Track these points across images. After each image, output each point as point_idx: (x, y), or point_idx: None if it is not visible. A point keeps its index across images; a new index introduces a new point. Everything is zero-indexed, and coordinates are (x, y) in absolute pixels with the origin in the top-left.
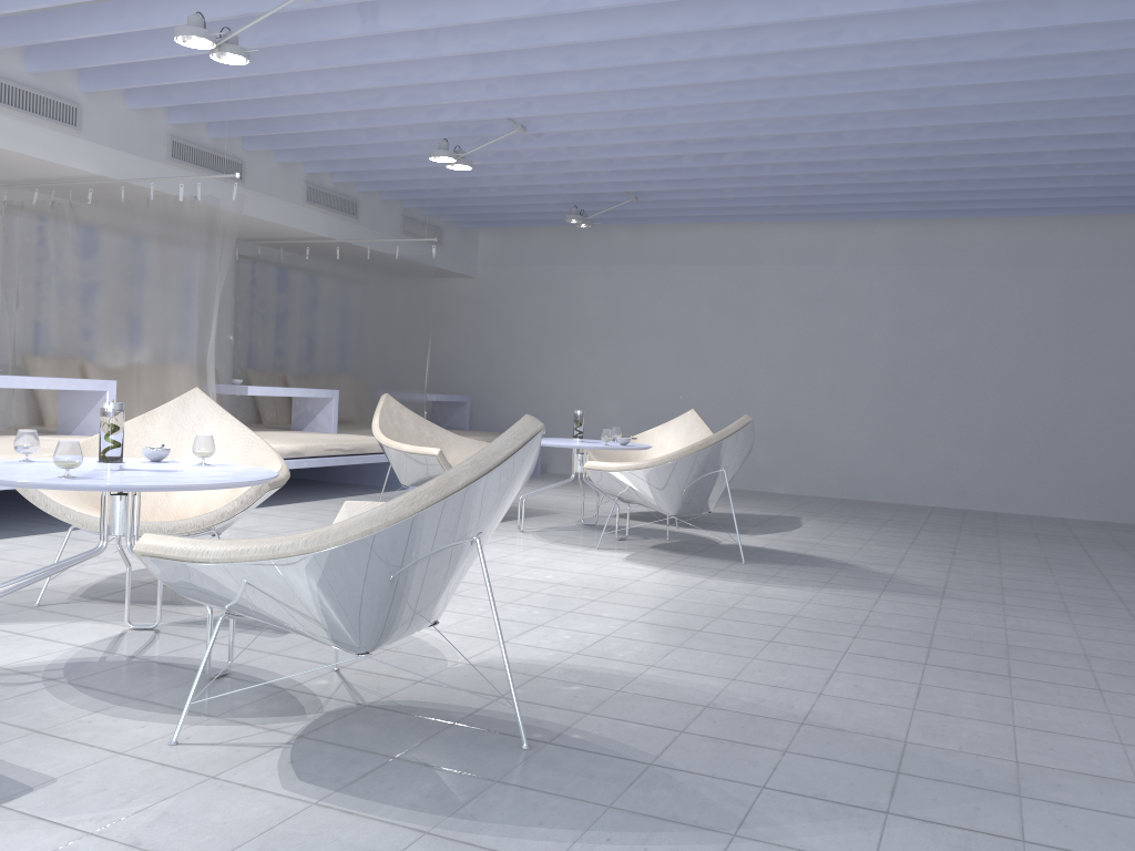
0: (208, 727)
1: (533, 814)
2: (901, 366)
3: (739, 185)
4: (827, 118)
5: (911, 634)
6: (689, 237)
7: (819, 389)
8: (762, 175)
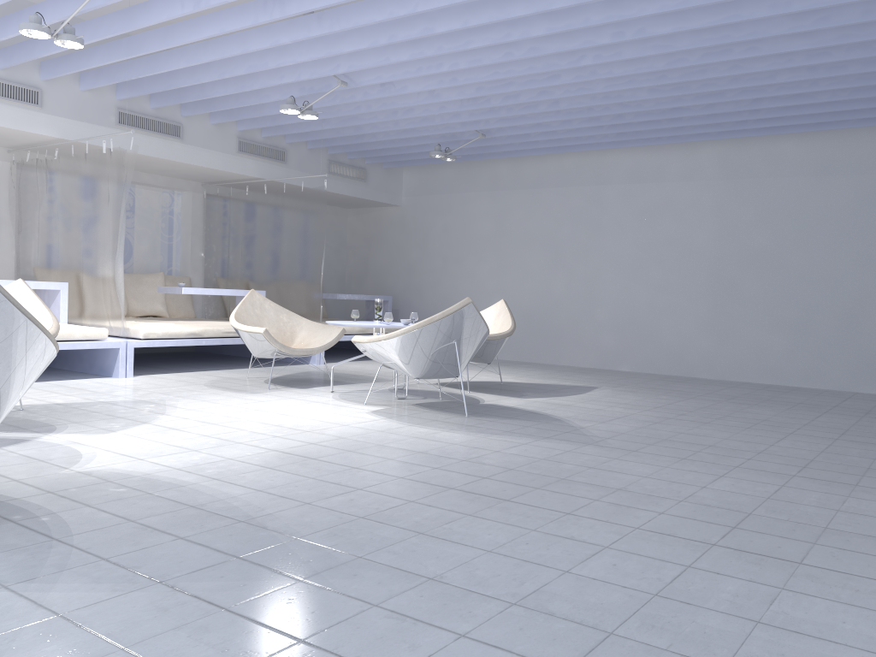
0: None
1: None
2: (721, 264)
3: (553, 119)
4: (573, 56)
5: (493, 468)
6: (553, 166)
7: (654, 285)
8: (561, 109)
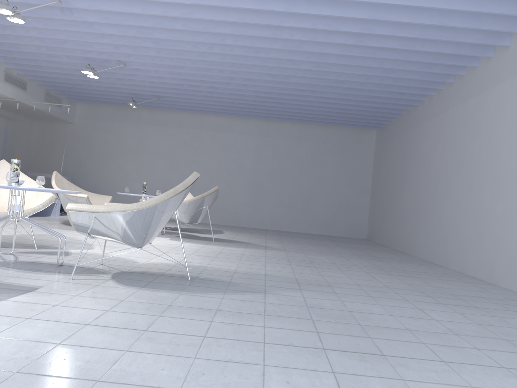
0: (77, 276)
1: (207, 290)
2: (256, 174)
3: (203, 98)
4: (244, 78)
5: (282, 258)
6: (174, 116)
7: (225, 182)
8: (213, 96)
